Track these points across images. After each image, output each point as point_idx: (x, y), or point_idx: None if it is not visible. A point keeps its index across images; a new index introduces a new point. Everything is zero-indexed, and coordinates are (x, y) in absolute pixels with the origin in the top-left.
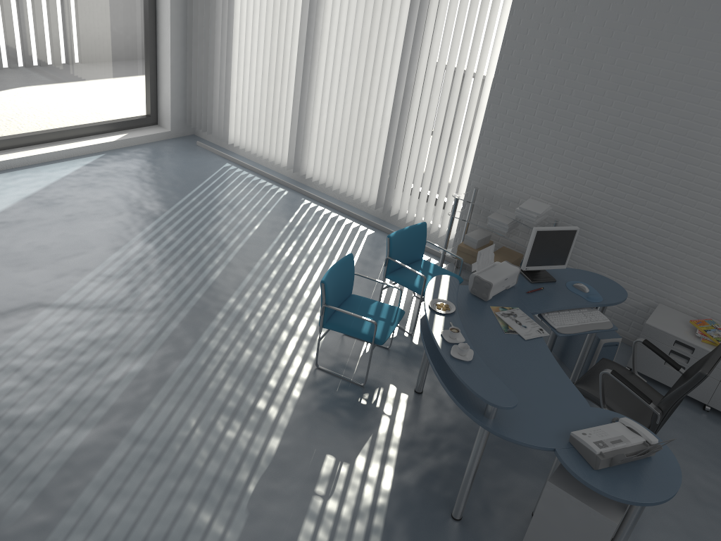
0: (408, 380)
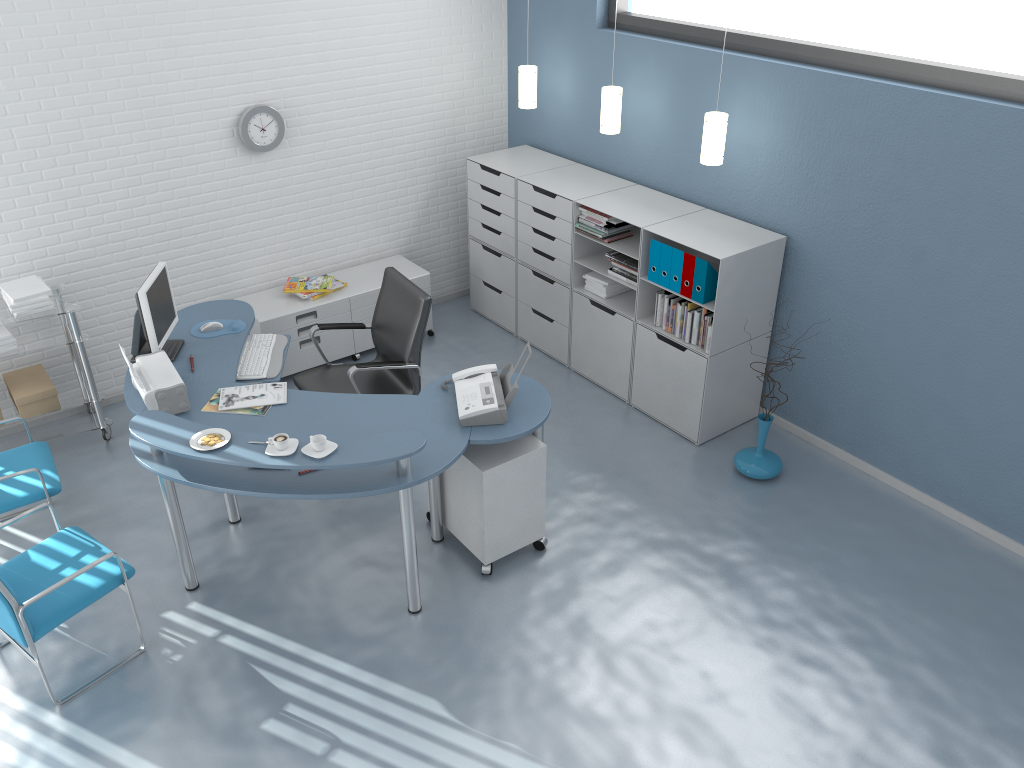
0: (165, 592)
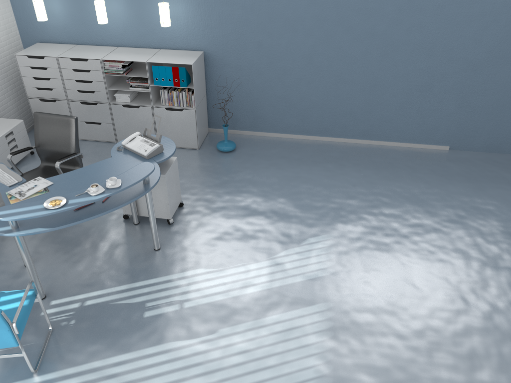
0: None
